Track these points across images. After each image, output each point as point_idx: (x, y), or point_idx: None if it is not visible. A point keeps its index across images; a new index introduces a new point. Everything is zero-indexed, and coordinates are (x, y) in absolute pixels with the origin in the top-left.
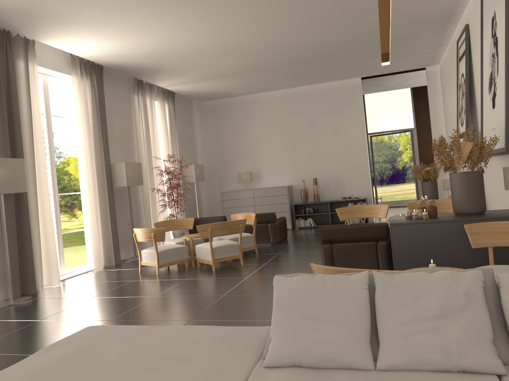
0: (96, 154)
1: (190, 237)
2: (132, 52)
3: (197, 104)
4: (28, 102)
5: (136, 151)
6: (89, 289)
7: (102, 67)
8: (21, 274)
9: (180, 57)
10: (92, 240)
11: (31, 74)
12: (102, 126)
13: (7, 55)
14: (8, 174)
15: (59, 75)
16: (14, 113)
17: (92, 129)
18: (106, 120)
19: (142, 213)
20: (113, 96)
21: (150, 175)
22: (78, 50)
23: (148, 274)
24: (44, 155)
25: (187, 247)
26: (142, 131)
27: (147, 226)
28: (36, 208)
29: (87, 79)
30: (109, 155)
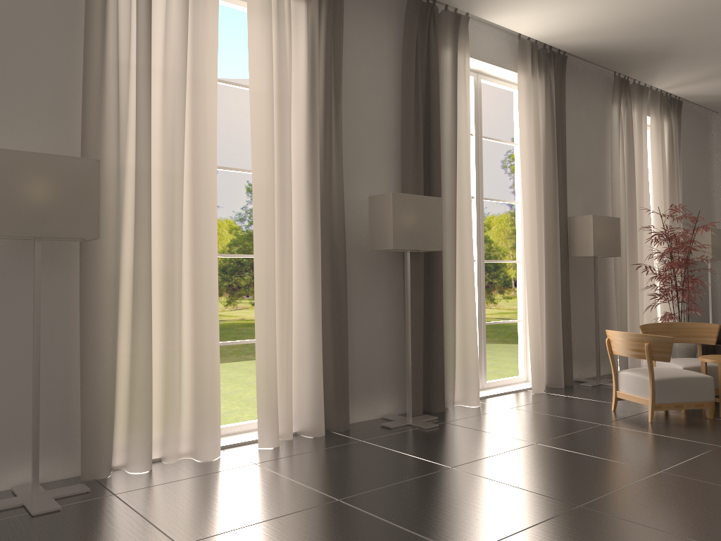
0: (545, 199)
1: (718, 362)
2: (625, 19)
3: (720, 122)
4: (452, 112)
5: (609, 200)
6: (526, 424)
7: (565, 57)
8: (425, 378)
9: (715, 20)
10: (531, 341)
11: (460, 69)
12: (558, 154)
13: (429, 40)
14: (418, 221)
15: (498, 73)
16: (432, 128)
17: (542, 159)
18: (565, 145)
19: (612, 306)
20: (578, 106)
21: (631, 241)
22: (532, 26)
23: (631, 418)
24: (470, 195)
25: (712, 379)
26: (622, 165)
27: (619, 329)
28: (453, 278)
29: (540, 78)
30: (566, 202)
